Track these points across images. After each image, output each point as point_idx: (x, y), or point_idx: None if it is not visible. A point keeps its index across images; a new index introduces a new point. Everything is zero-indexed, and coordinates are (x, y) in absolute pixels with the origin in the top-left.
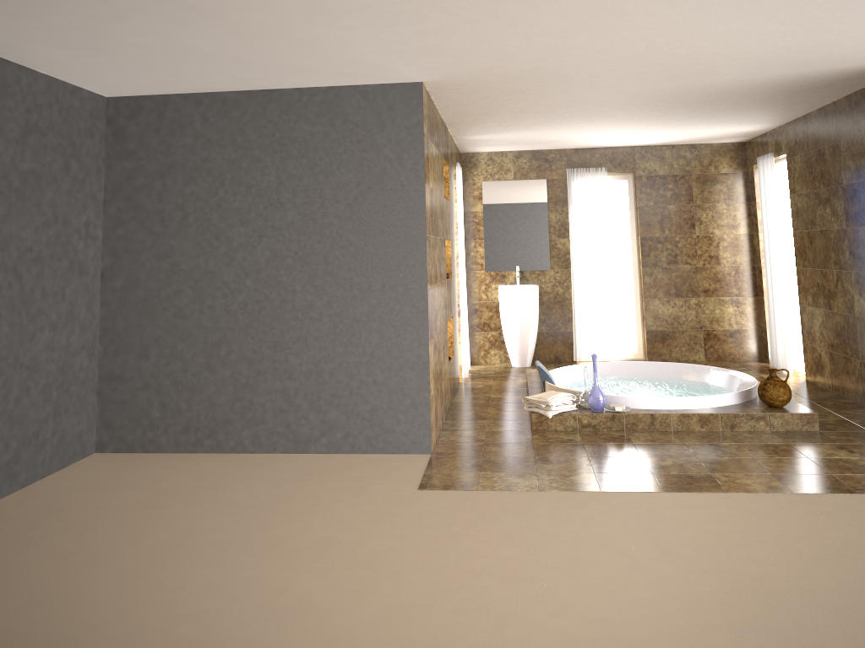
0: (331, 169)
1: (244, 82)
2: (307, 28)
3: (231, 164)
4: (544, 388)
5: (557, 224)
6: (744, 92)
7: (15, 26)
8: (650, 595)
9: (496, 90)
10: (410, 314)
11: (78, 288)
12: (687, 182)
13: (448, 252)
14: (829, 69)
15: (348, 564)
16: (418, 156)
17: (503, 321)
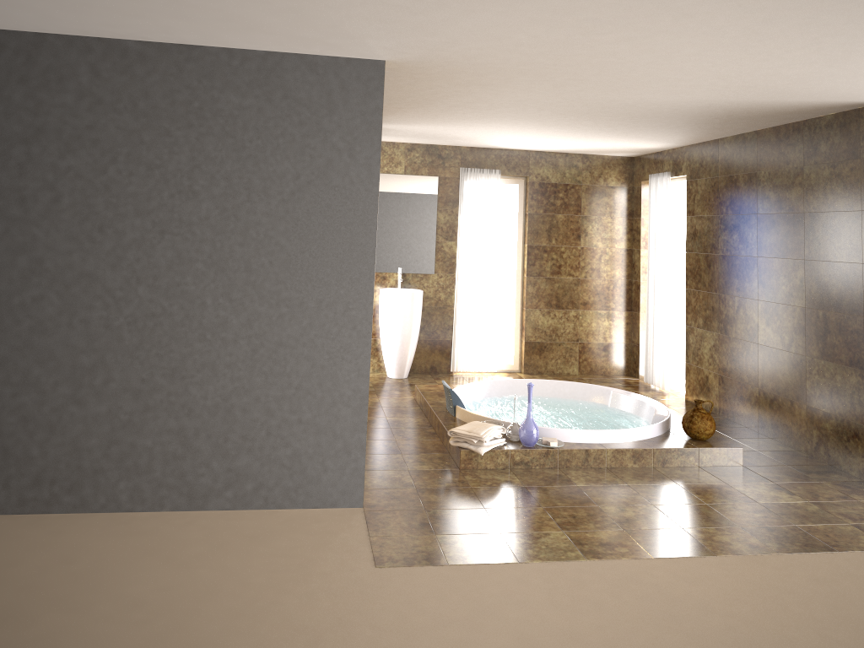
0: (264, 154)
1: (162, 31)
2: None
3: (128, 136)
4: (454, 413)
5: (446, 226)
6: (692, 112)
7: None
8: None
9: (456, 80)
10: (350, 338)
11: None
12: (577, 192)
13: None
14: (793, 101)
15: None
16: (373, 149)
17: (384, 327)
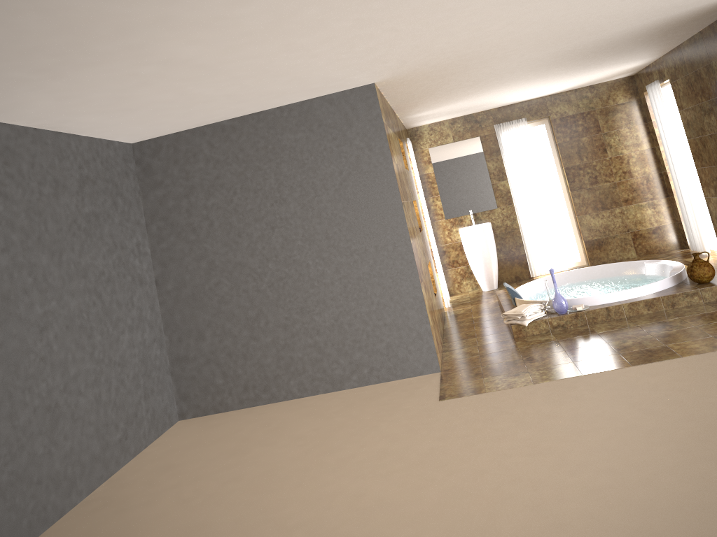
0: (317, 164)
1: (237, 111)
2: (285, 62)
3: (238, 177)
4: (515, 303)
5: (496, 171)
6: (627, 39)
7: (66, 106)
8: (643, 445)
9: (431, 77)
10: (402, 265)
11: (141, 296)
12: (593, 117)
13: (416, 210)
14: (693, 8)
15: (404, 466)
16: (383, 141)
17: (468, 256)
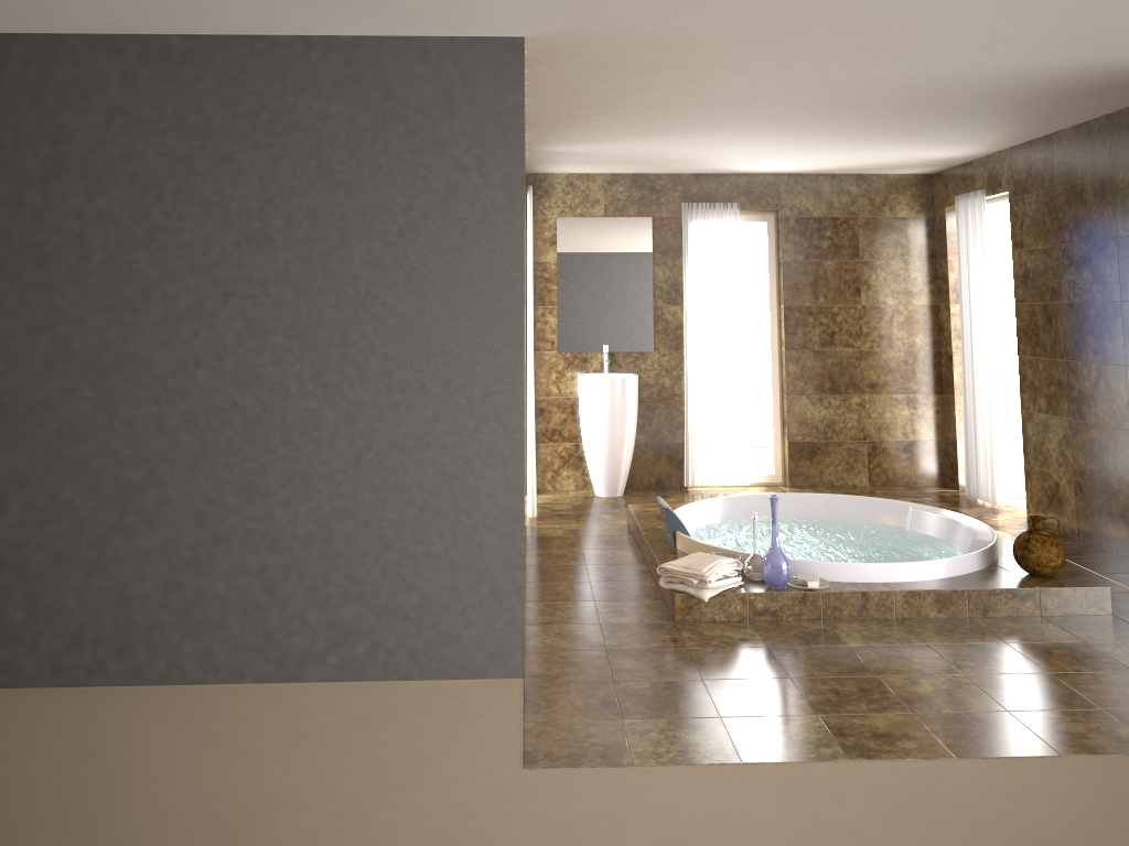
0: (359, 180)
1: (207, 16)
2: None
3: (175, 165)
4: (674, 542)
5: (666, 285)
6: (1001, 90)
7: None
8: None
9: (636, 63)
10: (494, 435)
11: None
12: (851, 229)
13: None
14: None
15: None
16: (514, 164)
17: (586, 427)
